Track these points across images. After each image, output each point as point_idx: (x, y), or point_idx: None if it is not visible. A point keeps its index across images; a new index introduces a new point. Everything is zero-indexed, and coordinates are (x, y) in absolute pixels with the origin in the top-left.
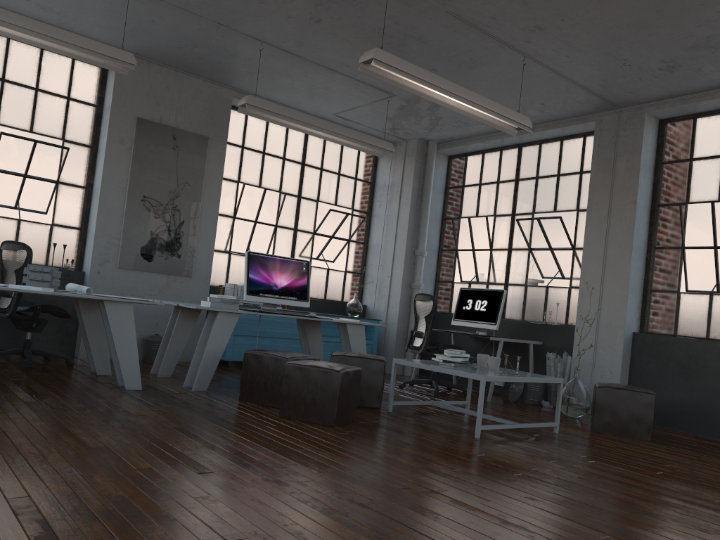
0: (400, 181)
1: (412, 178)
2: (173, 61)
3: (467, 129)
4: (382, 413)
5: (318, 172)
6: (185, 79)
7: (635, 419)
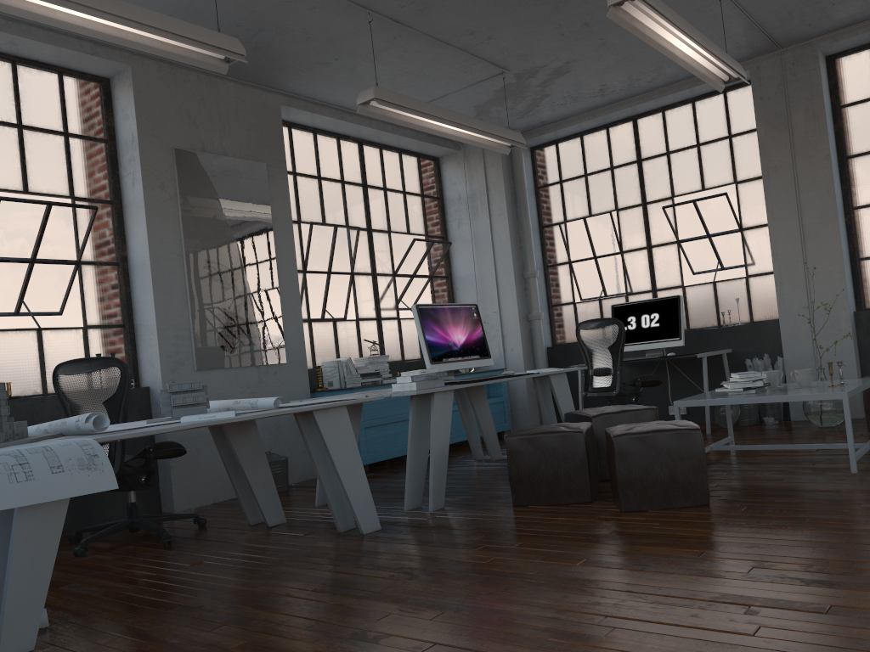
0: (483, 188)
1: (502, 181)
2: None
3: (573, 106)
4: None
5: (383, 194)
6: (221, 86)
7: None
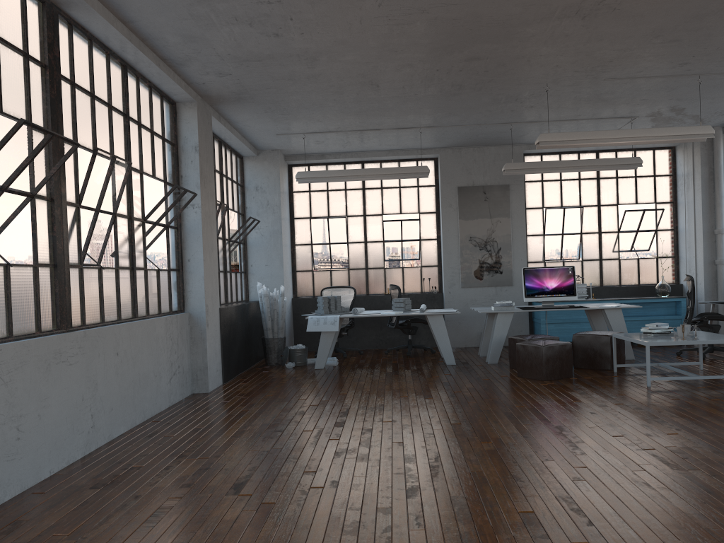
0: (692, 169)
1: (699, 166)
2: (472, 144)
3: None
4: (606, 372)
5: (614, 181)
6: (486, 150)
7: None
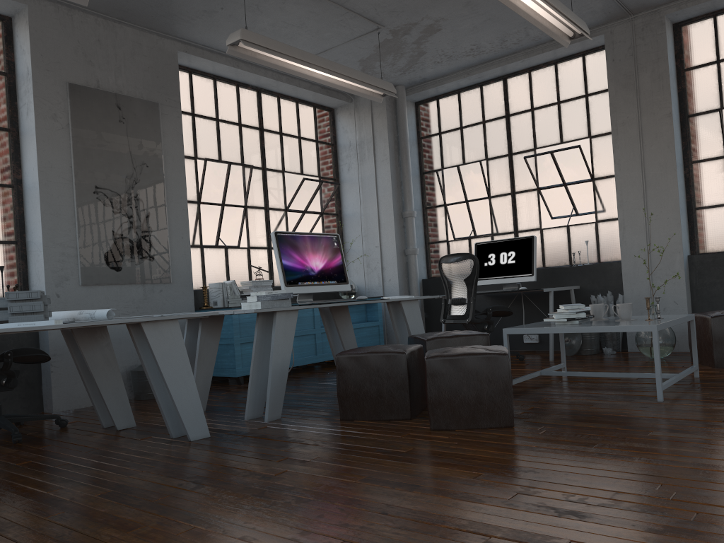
0: (370, 136)
1: (386, 130)
2: (104, 4)
3: (449, 64)
4: None
5: (278, 137)
6: (119, 30)
7: None
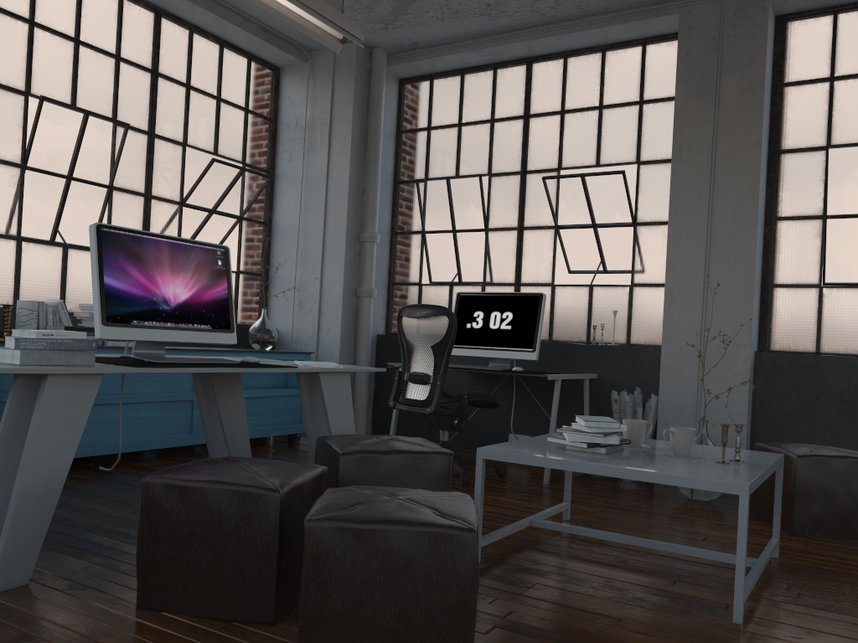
0: (327, 115)
1: (351, 110)
2: None
3: (453, 24)
4: None
5: (183, 92)
6: None
7: None
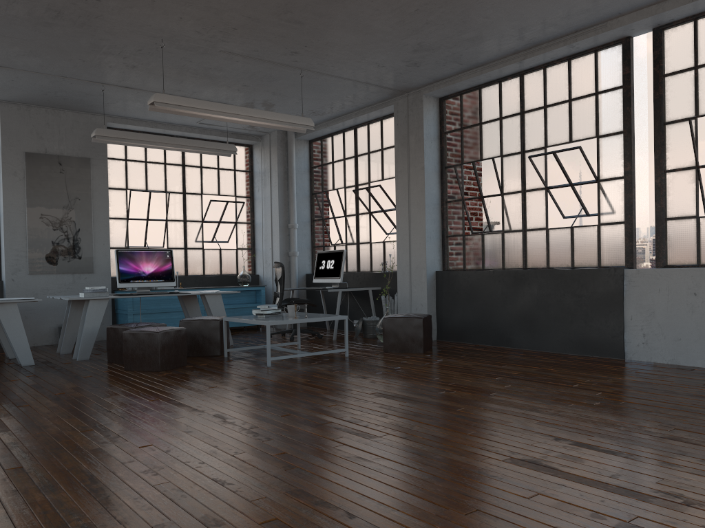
0: (269, 167)
1: (277, 164)
2: (46, 103)
3: None
4: (218, 358)
5: (199, 170)
6: (62, 114)
7: (411, 338)
